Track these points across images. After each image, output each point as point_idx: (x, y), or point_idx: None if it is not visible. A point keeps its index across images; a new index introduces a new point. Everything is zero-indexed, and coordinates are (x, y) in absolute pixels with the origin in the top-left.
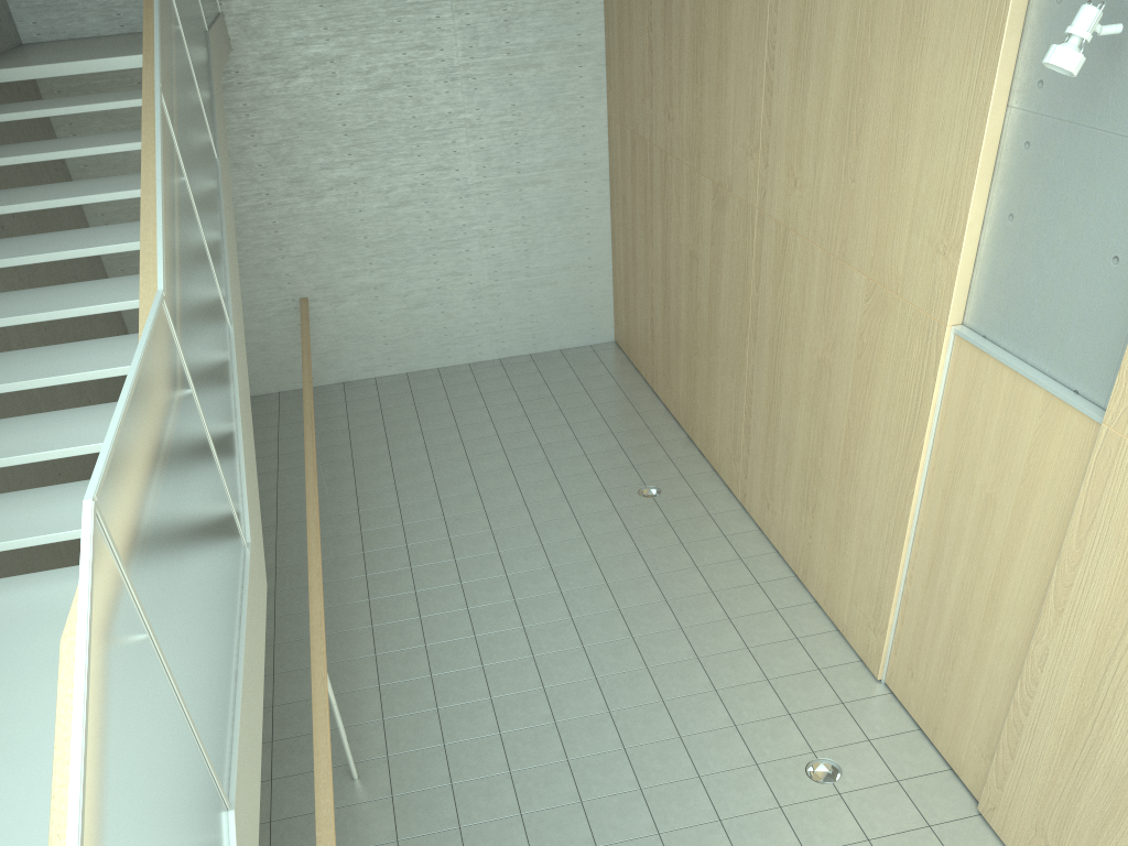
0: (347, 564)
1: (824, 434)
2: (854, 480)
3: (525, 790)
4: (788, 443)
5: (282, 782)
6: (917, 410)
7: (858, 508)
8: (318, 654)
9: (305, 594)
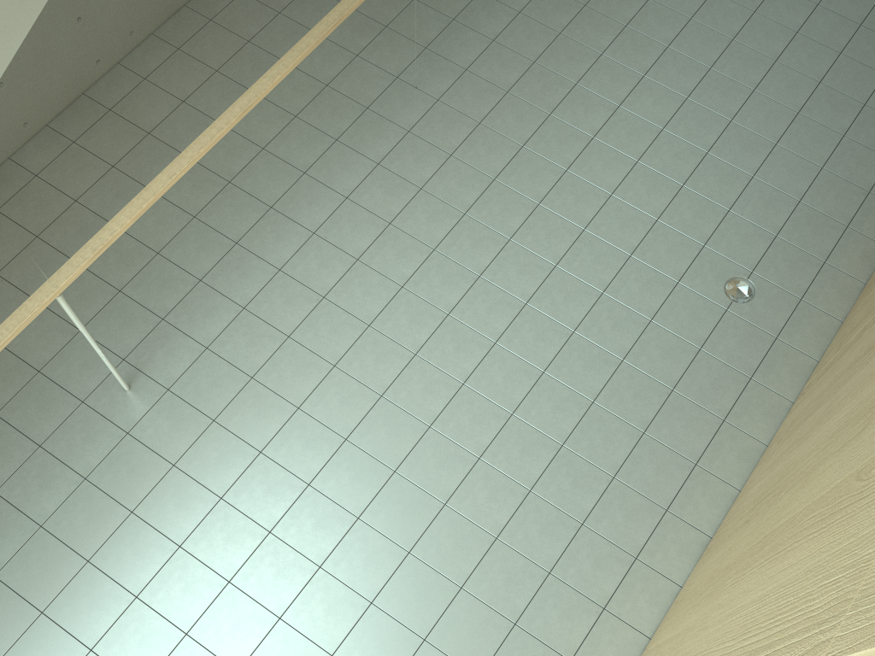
0: (380, 135)
1: (802, 479)
2: (740, 574)
3: (209, 528)
4: (820, 419)
5: (83, 341)
6: (754, 654)
7: (715, 602)
8: (52, 286)
9: (311, 142)
